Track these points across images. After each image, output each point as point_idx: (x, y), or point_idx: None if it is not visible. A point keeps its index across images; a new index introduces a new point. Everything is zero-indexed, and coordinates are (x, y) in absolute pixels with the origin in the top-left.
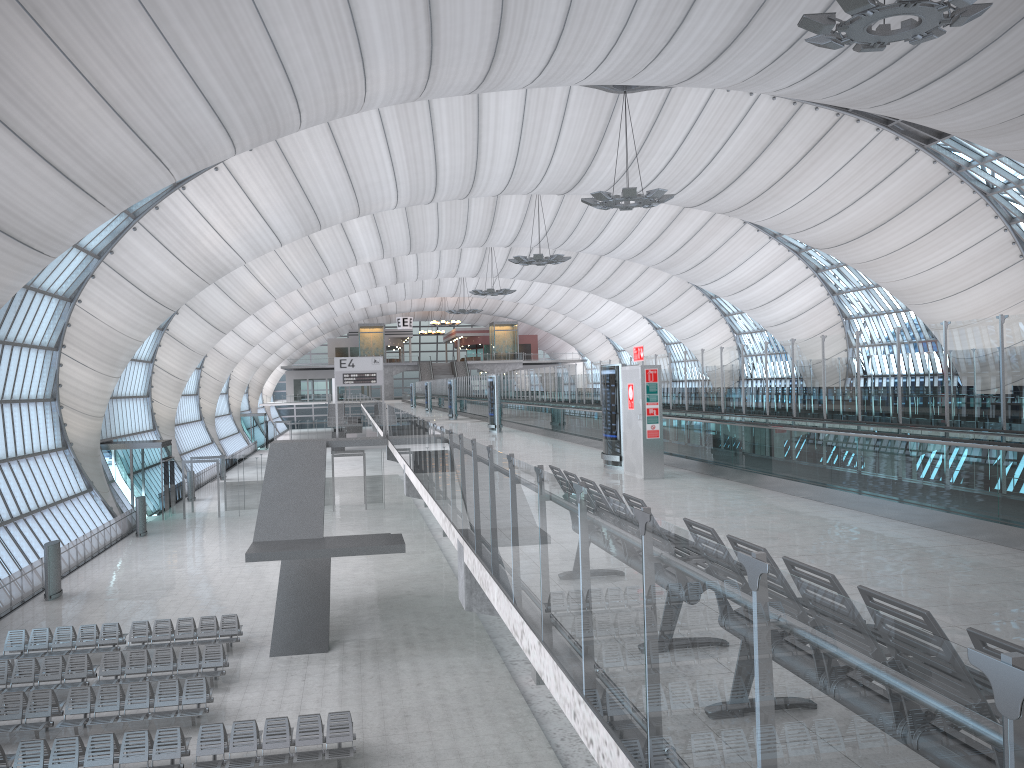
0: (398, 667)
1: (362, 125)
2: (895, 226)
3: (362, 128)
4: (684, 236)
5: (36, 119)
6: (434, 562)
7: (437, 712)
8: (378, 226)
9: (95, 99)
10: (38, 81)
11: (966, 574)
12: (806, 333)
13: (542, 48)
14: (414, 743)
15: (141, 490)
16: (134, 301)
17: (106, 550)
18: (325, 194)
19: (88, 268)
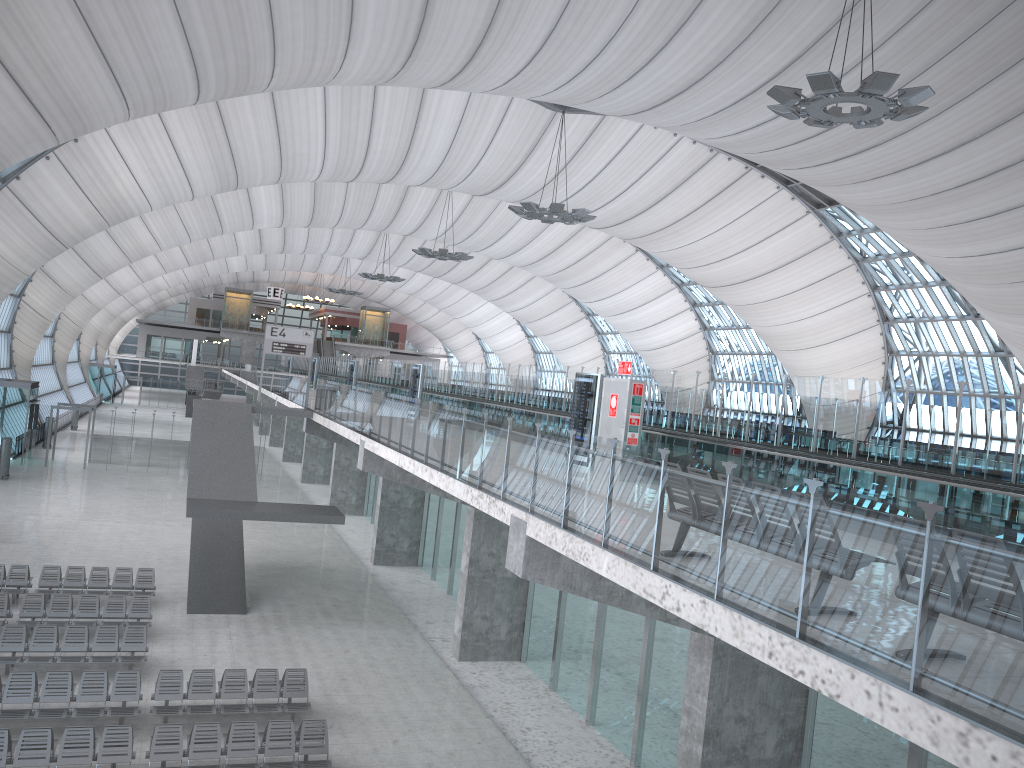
0: (321, 634)
1: (304, 95)
2: (777, 277)
3: (304, 98)
4: (579, 253)
5: (16, 37)
6: (328, 538)
7: (372, 678)
8: (284, 194)
9: (81, 28)
10: None
11: None
12: (675, 362)
13: (516, 61)
14: (358, 704)
15: (1, 431)
16: (31, 232)
17: None
18: (251, 156)
19: None
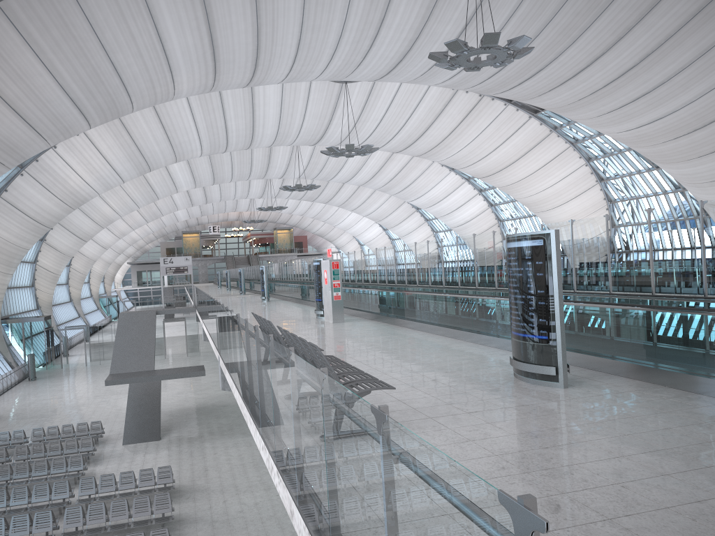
0: (203, 445)
1: (175, 104)
2: (521, 164)
3: (175, 106)
4: (395, 170)
5: None
6: None
7: (225, 467)
8: (191, 167)
9: None
10: None
11: (440, 353)
12: (476, 231)
13: (285, 62)
14: (210, 483)
15: (31, 350)
16: (22, 222)
17: (8, 390)
18: (152, 149)
19: None
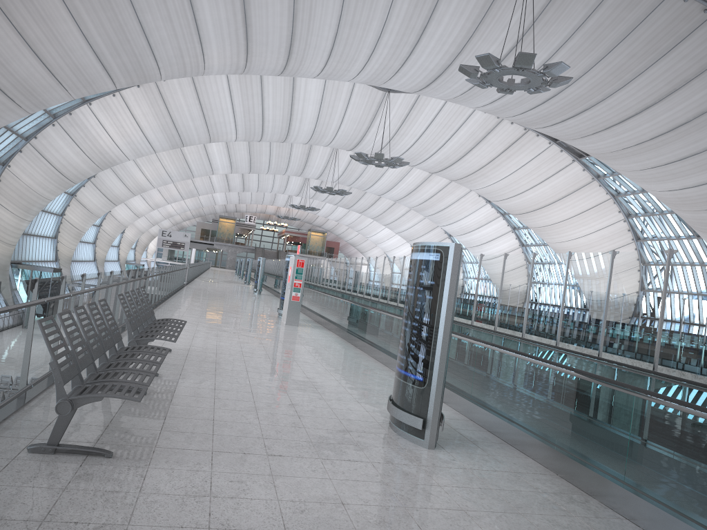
0: None
1: (215, 83)
2: (557, 207)
3: (215, 85)
4: (431, 192)
5: None
6: None
7: None
8: (229, 151)
9: (18, 39)
10: None
11: (345, 377)
12: None
13: (320, 55)
14: None
15: None
16: (47, 172)
17: None
18: (187, 124)
19: (18, 145)
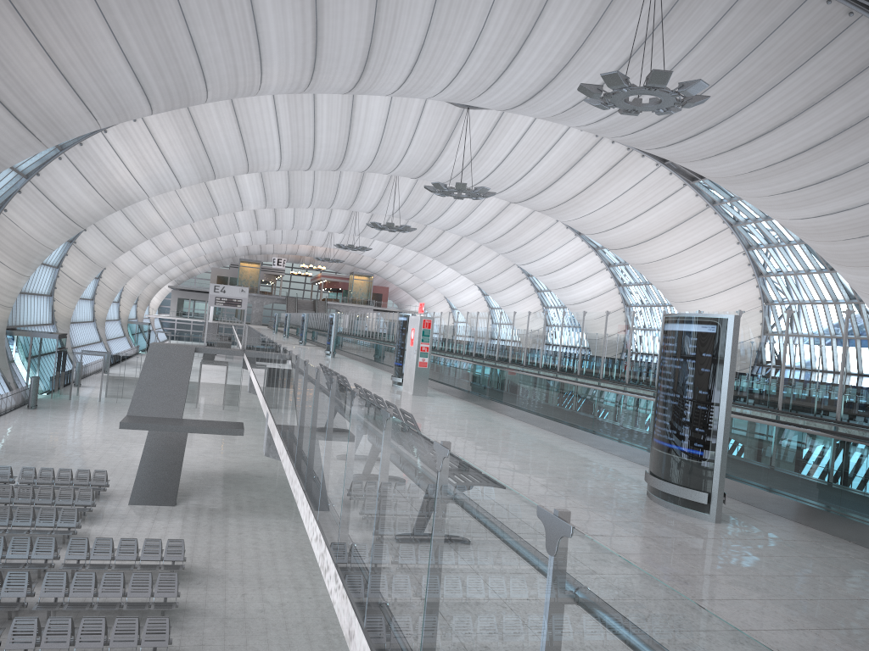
0: (227, 521)
1: (258, 103)
2: (664, 240)
3: (258, 105)
4: (509, 224)
5: None
6: None
7: (250, 552)
8: (264, 182)
9: (46, 61)
10: (3, 42)
11: (550, 453)
12: None
13: (400, 71)
14: (229, 569)
15: (36, 372)
16: (51, 216)
17: (1, 416)
18: (222, 152)
19: (16, 185)
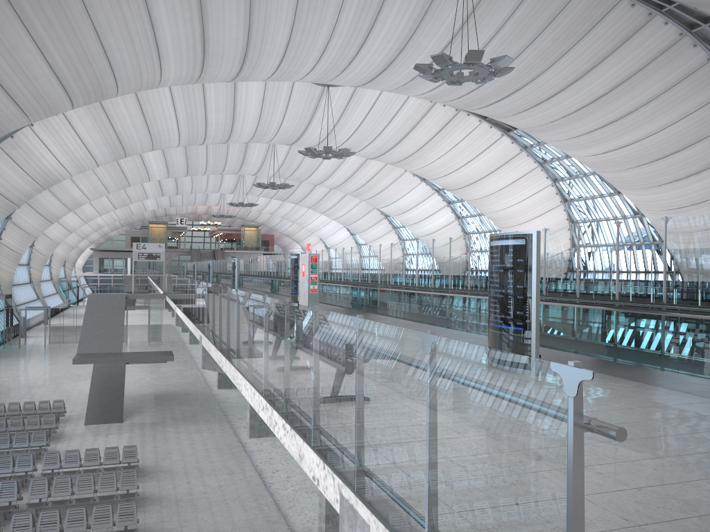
0: (166, 430)
1: (157, 93)
2: (490, 179)
3: (157, 95)
4: (368, 176)
5: None
6: (193, 375)
7: (189, 451)
8: (165, 156)
9: None
10: None
11: None
12: None
13: (273, 61)
14: (174, 465)
15: None
16: None
17: None
18: (130, 135)
19: None
